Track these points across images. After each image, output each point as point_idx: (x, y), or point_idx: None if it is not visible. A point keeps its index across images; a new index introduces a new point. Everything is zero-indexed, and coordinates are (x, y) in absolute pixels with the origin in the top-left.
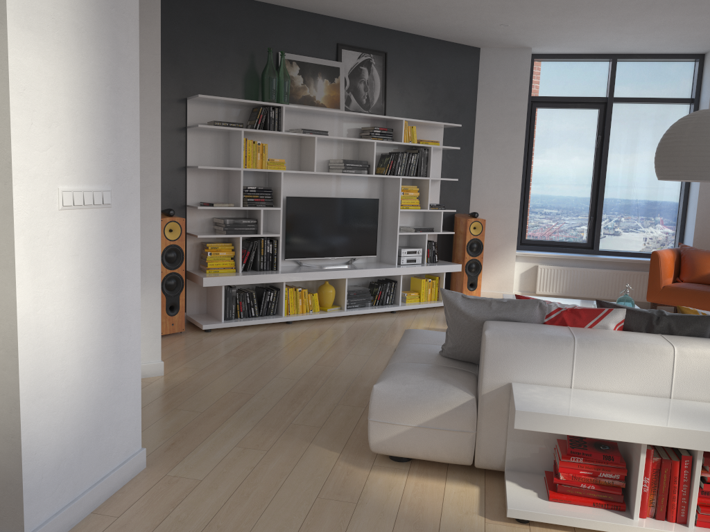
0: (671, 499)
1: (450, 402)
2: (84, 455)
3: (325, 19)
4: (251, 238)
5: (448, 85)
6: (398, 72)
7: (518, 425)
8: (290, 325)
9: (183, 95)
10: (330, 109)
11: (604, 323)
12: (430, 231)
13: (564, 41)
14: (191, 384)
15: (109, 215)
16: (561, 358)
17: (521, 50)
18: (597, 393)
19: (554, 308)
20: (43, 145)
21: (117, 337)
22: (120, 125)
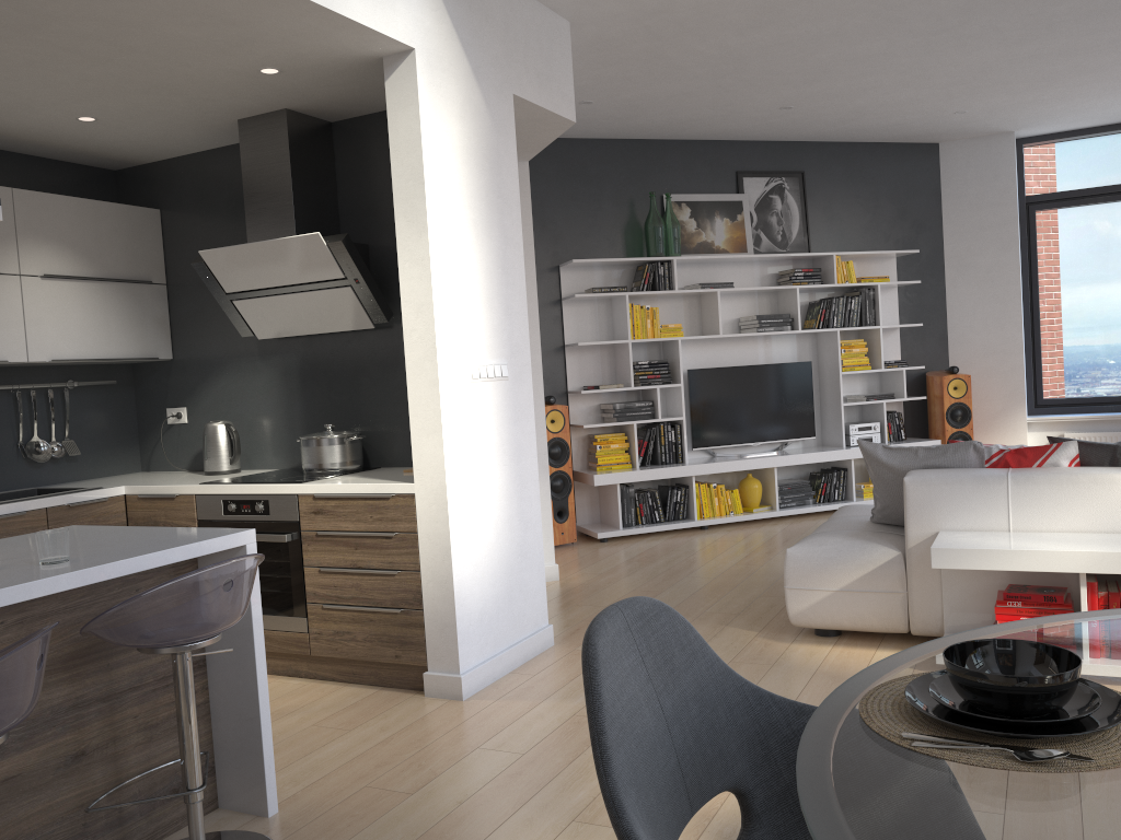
0: None
1: (873, 560)
2: (500, 614)
3: (718, 144)
4: (647, 425)
5: (896, 200)
6: (822, 194)
7: (936, 564)
8: (706, 530)
9: (554, 263)
10: (734, 254)
11: (1053, 460)
12: (890, 398)
13: (1058, 116)
14: (591, 585)
15: (507, 387)
16: (994, 499)
17: (998, 136)
18: (1038, 534)
19: (995, 450)
20: (455, 327)
21: (520, 505)
22: (511, 302)
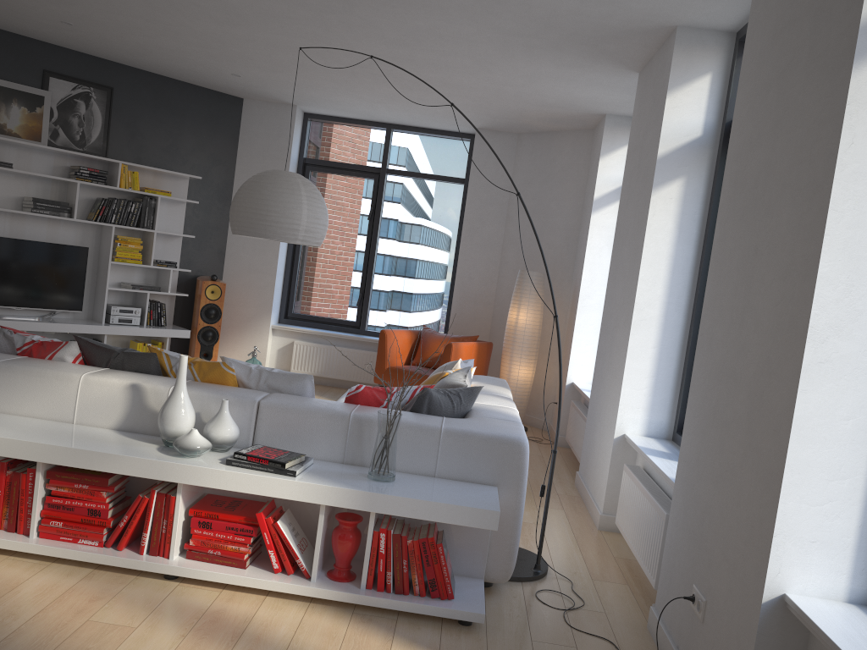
0: (19, 511)
1: None
2: None
3: (28, 41)
4: None
5: (198, 133)
6: (129, 111)
7: None
8: None
9: None
10: (27, 140)
11: (60, 355)
12: (156, 290)
13: (320, 101)
14: None
15: None
16: None
17: (285, 106)
18: (2, 415)
19: (28, 340)
20: None
21: None
22: None
